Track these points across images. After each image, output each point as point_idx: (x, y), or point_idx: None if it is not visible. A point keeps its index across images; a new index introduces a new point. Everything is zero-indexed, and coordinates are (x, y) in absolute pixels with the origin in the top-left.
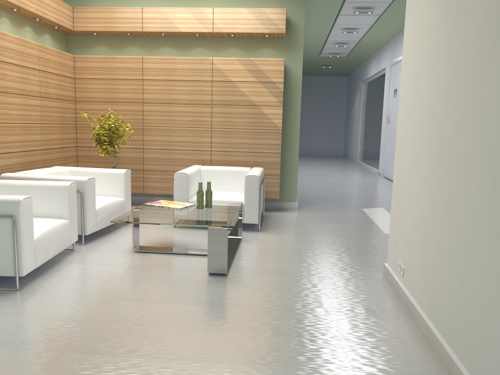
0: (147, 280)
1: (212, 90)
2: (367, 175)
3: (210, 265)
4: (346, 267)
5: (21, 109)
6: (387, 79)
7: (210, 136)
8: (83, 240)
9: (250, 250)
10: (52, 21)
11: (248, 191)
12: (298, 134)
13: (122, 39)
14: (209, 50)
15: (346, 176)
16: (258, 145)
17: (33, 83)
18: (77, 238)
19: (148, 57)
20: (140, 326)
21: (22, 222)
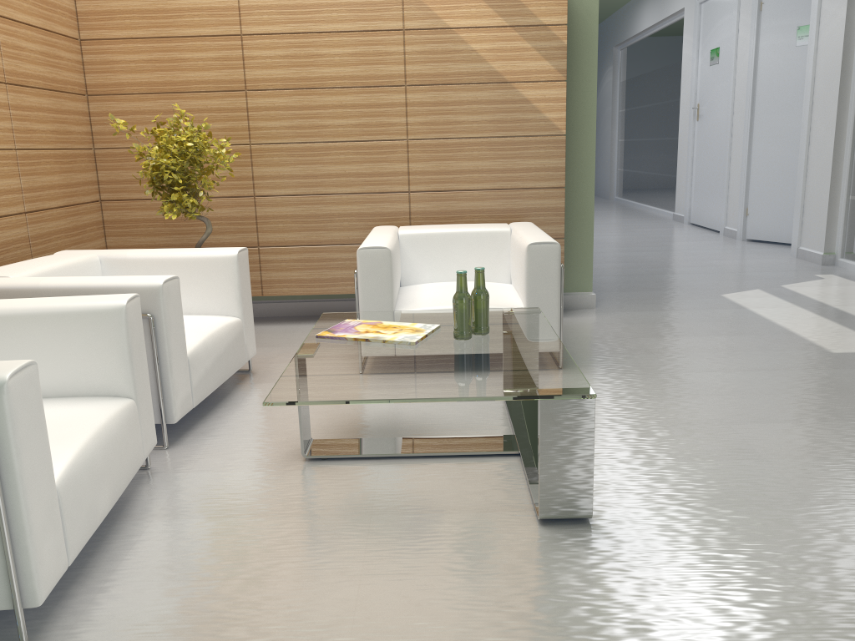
0: (390, 563)
1: (404, 51)
2: (657, 223)
3: (548, 499)
4: None
5: None
6: (690, 32)
7: (405, 159)
8: (167, 438)
9: None
10: None
11: (536, 280)
12: (593, 143)
13: None
14: None
15: (619, 226)
16: (514, 173)
17: None
18: (155, 438)
19: None
20: None
21: (16, 448)
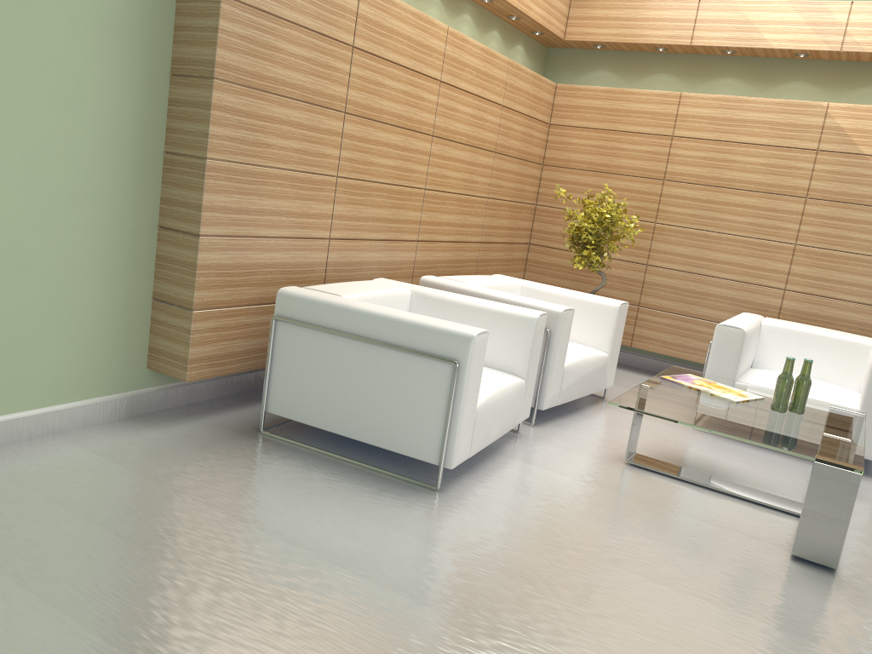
0: (663, 535)
1: (812, 168)
2: None
3: (802, 541)
4: None
5: (465, 170)
6: None
7: (788, 260)
8: (534, 419)
9: None
10: (537, 22)
11: None
12: None
13: (644, 58)
14: (819, 87)
15: None
16: None
17: (489, 128)
18: (529, 413)
19: (692, 94)
20: (673, 644)
21: (467, 375)
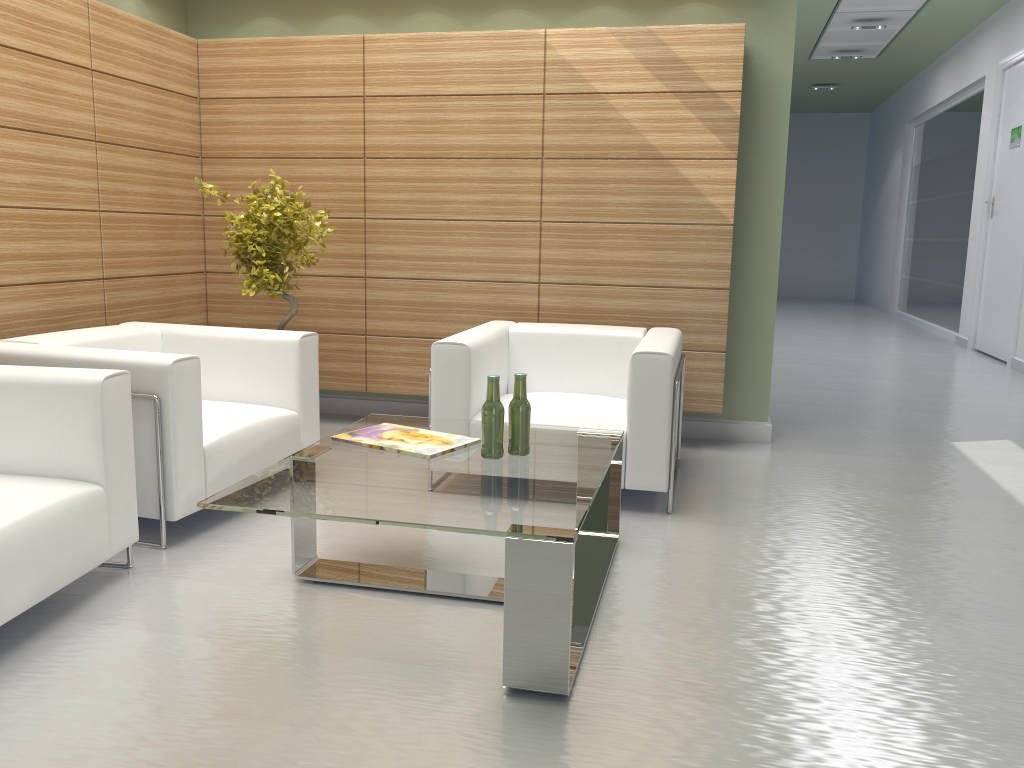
0: (300, 711)
1: (543, 118)
2: (931, 346)
3: (513, 663)
4: (980, 677)
5: (36, 171)
6: (990, 106)
7: (536, 244)
8: (165, 537)
9: (646, 585)
10: None
11: (640, 397)
12: (778, 237)
13: None
14: (537, 13)
15: (878, 346)
16: (667, 268)
17: (72, 104)
18: (136, 534)
19: (378, 36)
20: None
21: None
